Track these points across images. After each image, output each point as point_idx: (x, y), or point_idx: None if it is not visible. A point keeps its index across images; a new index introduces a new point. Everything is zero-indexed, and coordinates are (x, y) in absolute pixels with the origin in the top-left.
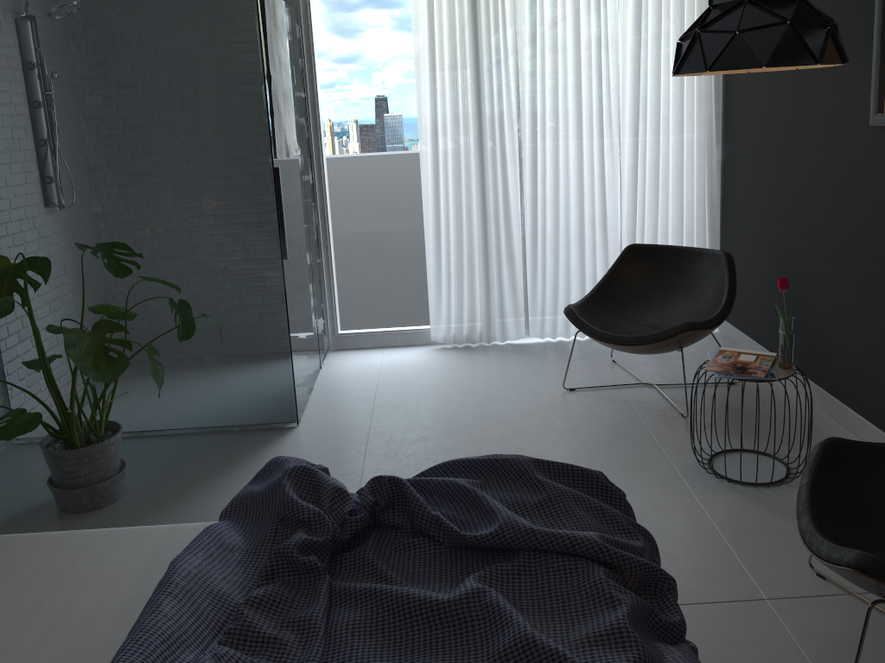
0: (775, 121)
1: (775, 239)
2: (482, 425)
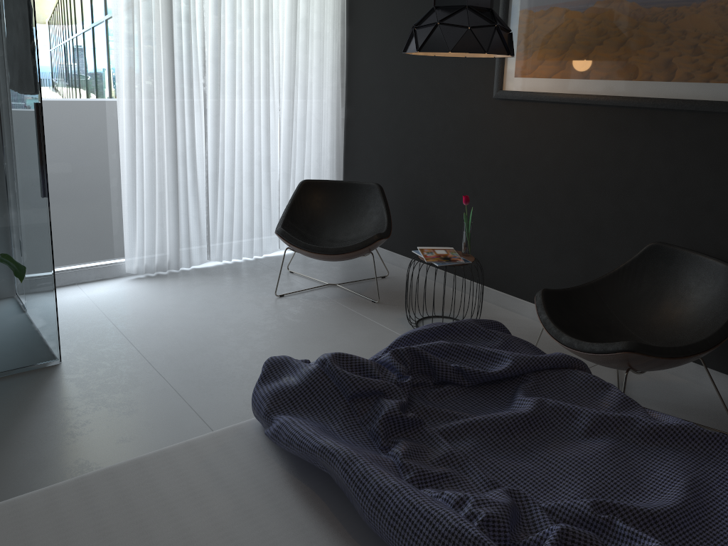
0: (402, 91)
1: (402, 174)
2: (238, 332)
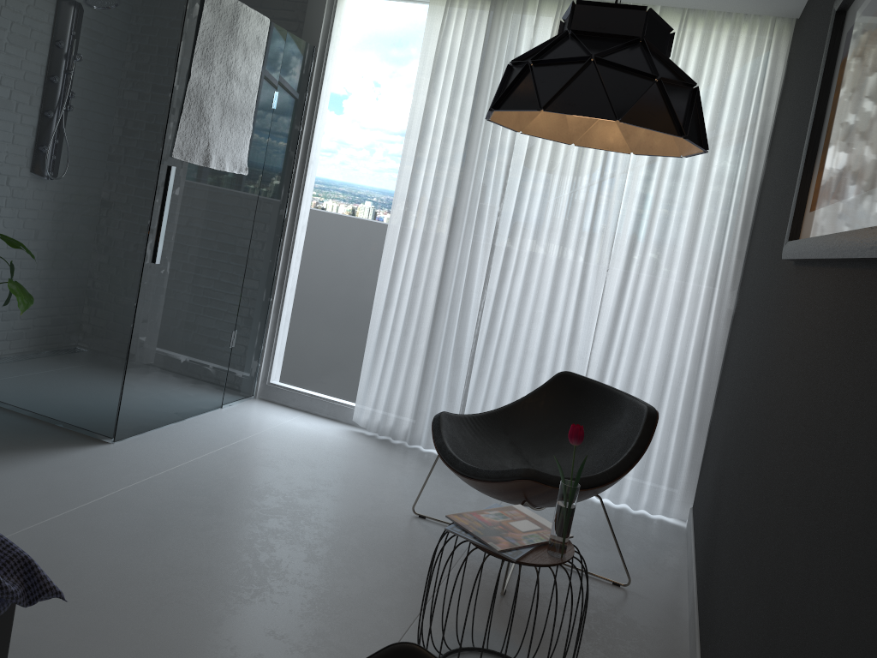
0: (761, 260)
1: (728, 413)
2: (274, 511)
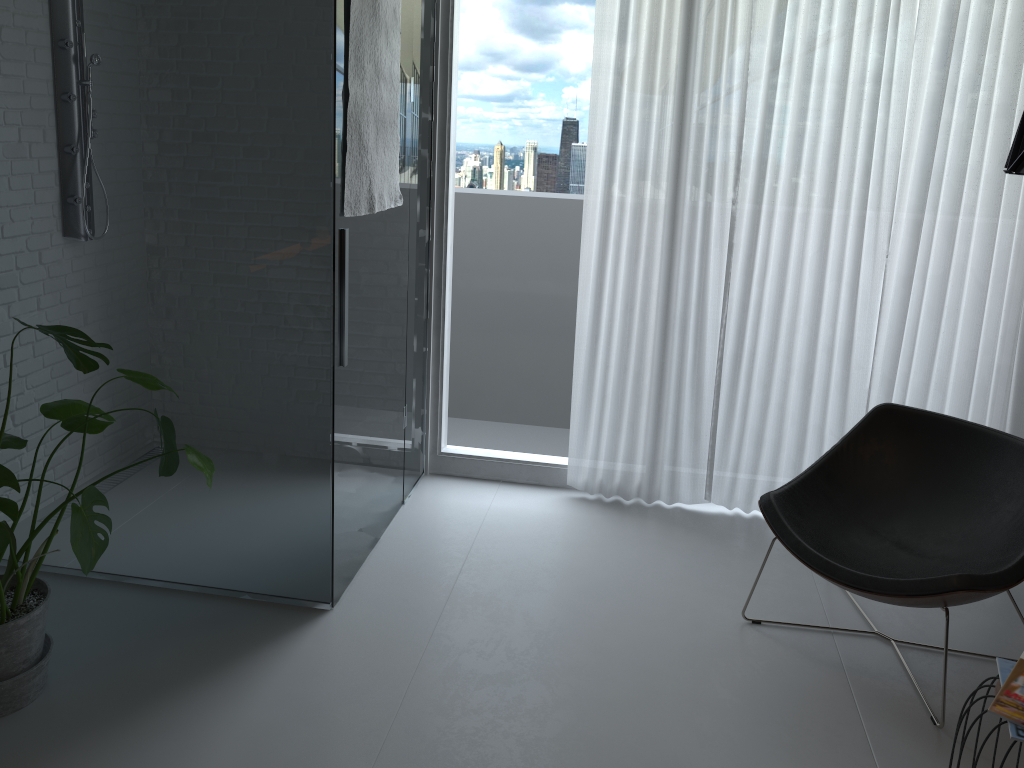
0: None
1: None
2: (600, 668)
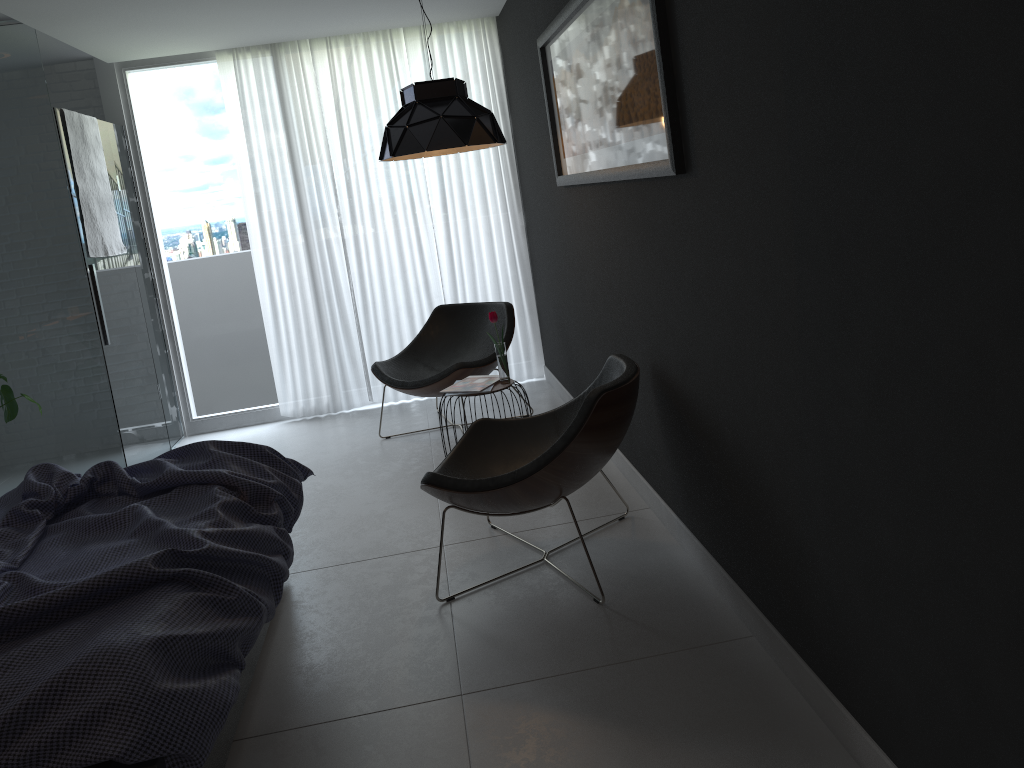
0: (536, 187)
1: (551, 288)
2: None
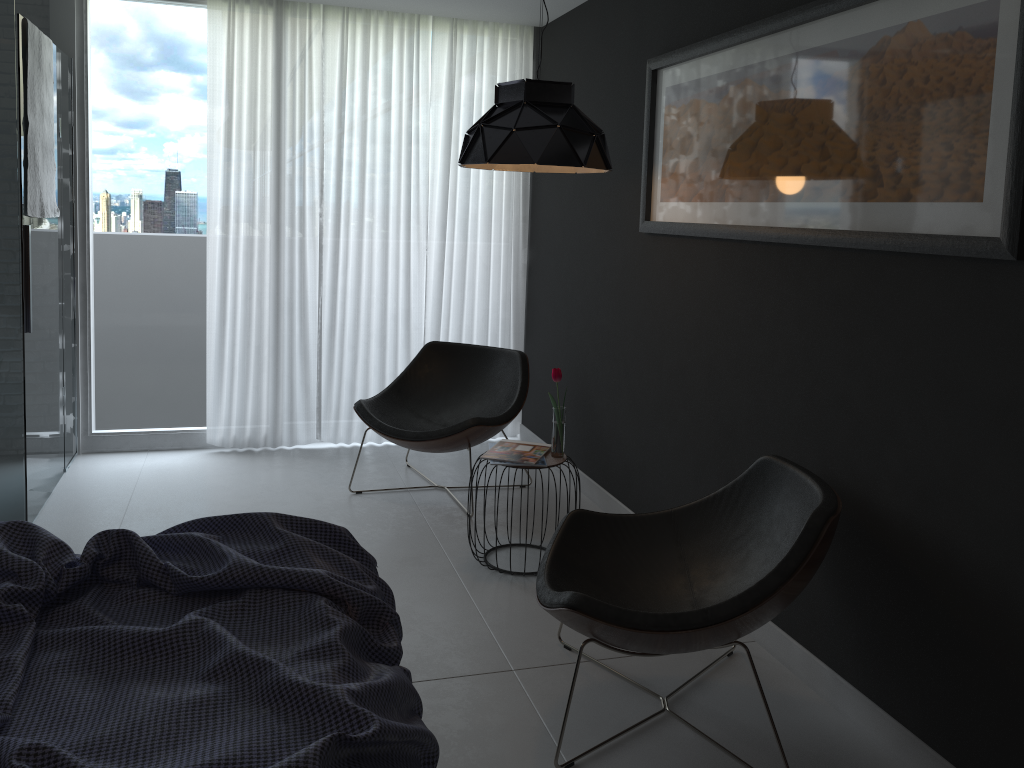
0: (571, 226)
1: (569, 342)
2: None
